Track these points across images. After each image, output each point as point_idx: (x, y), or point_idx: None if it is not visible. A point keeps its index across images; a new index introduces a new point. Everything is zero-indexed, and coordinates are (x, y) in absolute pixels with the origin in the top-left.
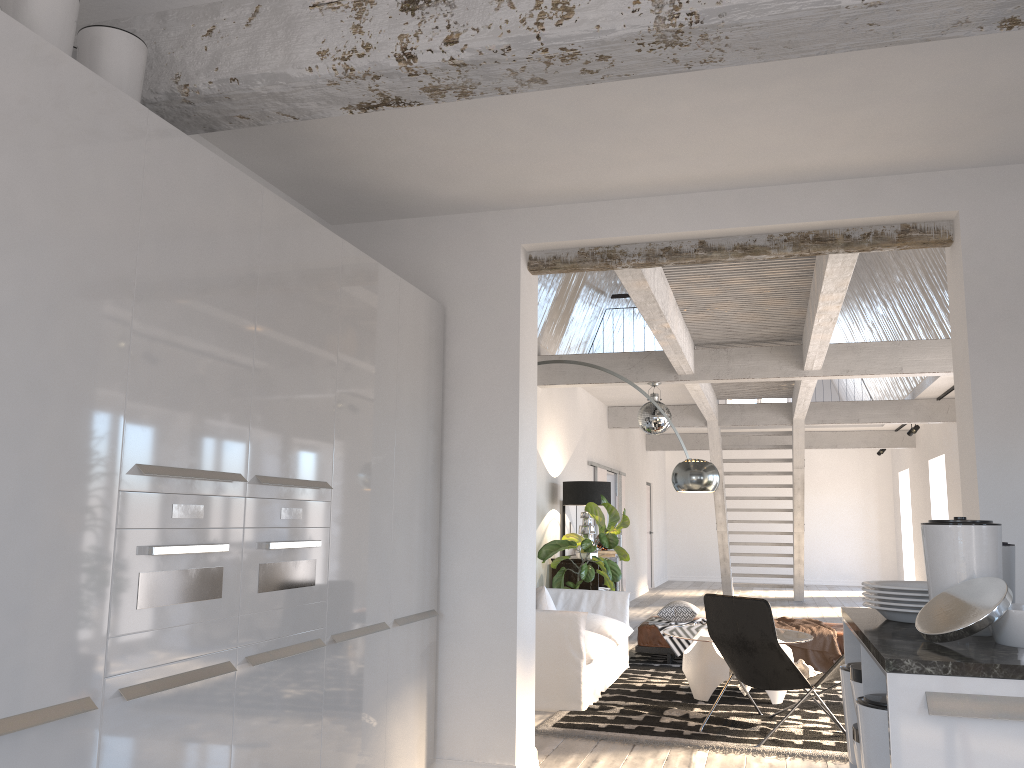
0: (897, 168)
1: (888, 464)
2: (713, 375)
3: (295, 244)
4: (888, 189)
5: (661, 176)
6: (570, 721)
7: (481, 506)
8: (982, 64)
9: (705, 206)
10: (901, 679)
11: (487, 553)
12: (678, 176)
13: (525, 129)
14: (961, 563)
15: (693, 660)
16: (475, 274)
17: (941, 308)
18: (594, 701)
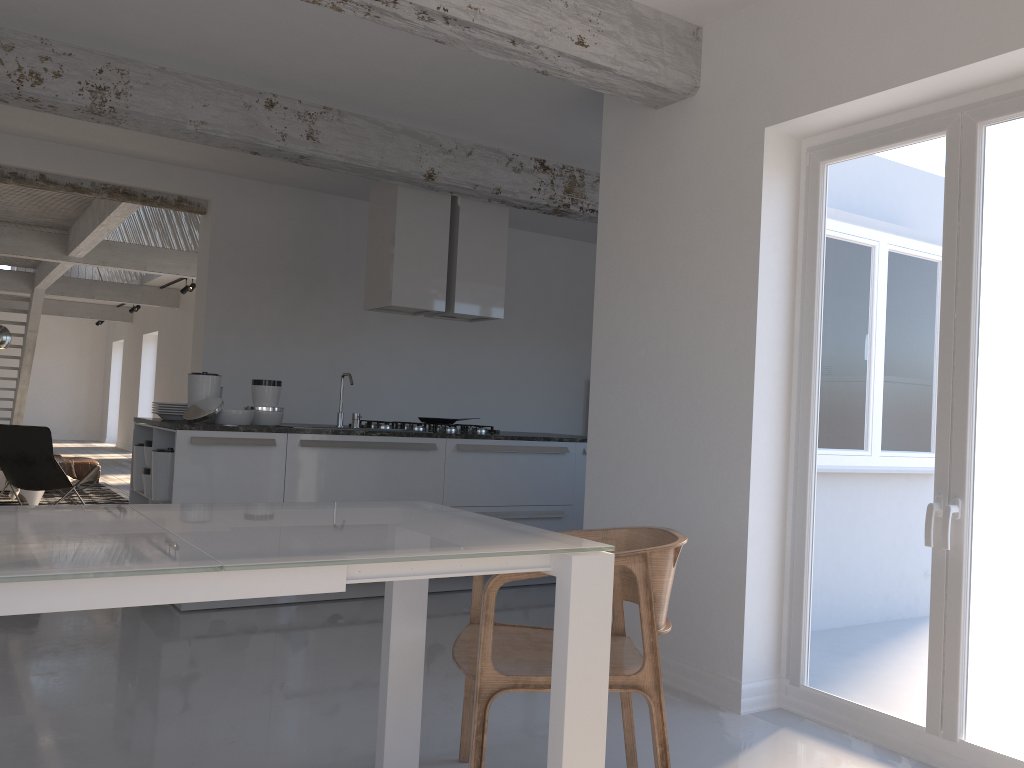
0: (182, 164)
1: (104, 334)
2: None
3: None
4: (174, 174)
5: (24, 127)
6: None
7: None
8: None
9: (50, 152)
10: (182, 432)
11: None
12: (37, 131)
13: None
14: (204, 391)
15: None
16: None
17: (178, 223)
18: None
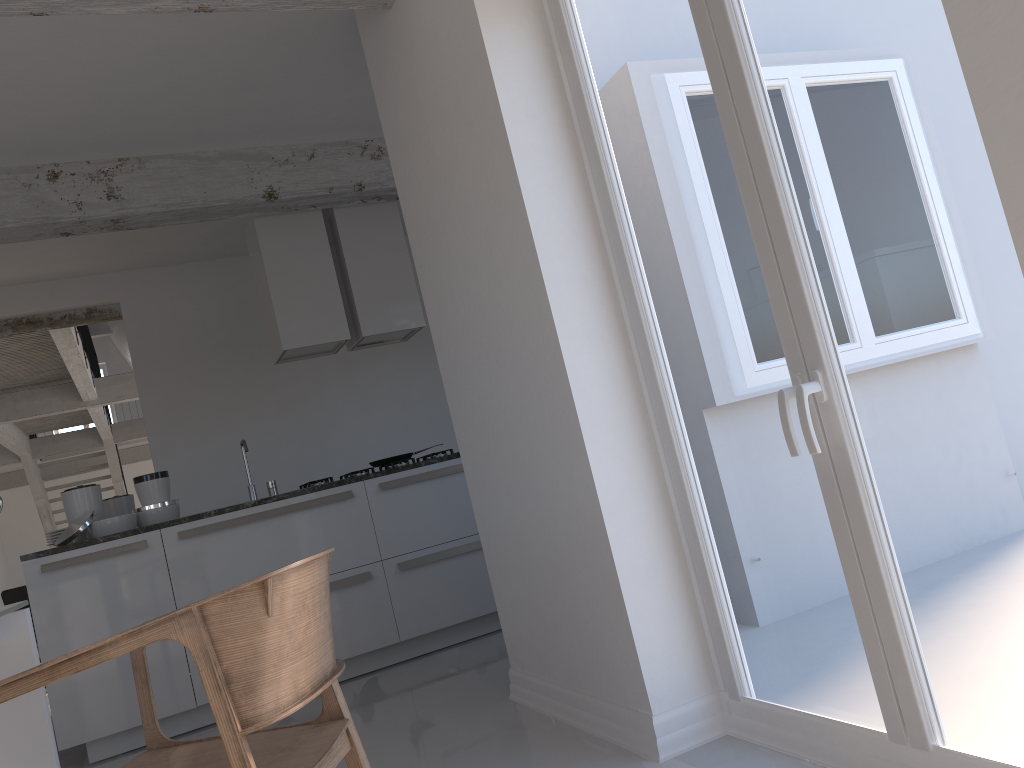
0: (74, 274)
1: None
2: (3, 417)
3: None
4: (72, 287)
5: None
6: None
7: None
8: None
9: None
10: (29, 563)
11: None
12: None
13: None
14: (79, 507)
15: None
16: None
17: None
18: None
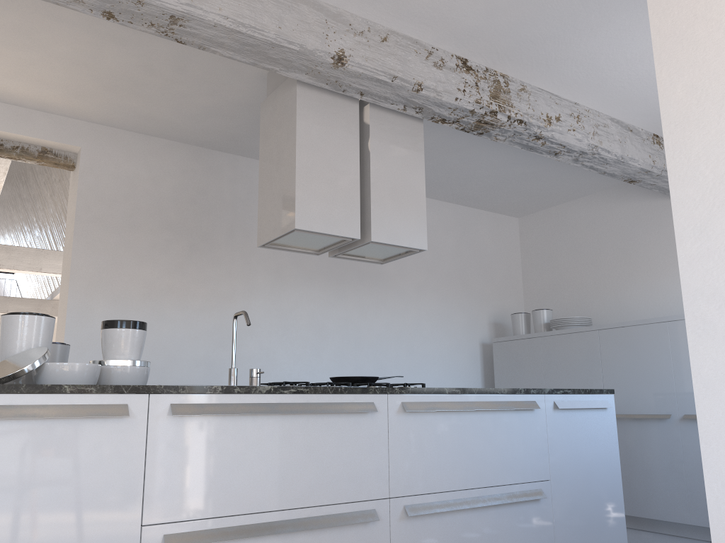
0: (44, 107)
1: None
2: None
3: None
4: (36, 119)
5: None
6: None
7: None
8: (101, 49)
9: None
10: None
11: None
12: None
13: None
14: (23, 340)
15: None
16: None
17: None
18: None
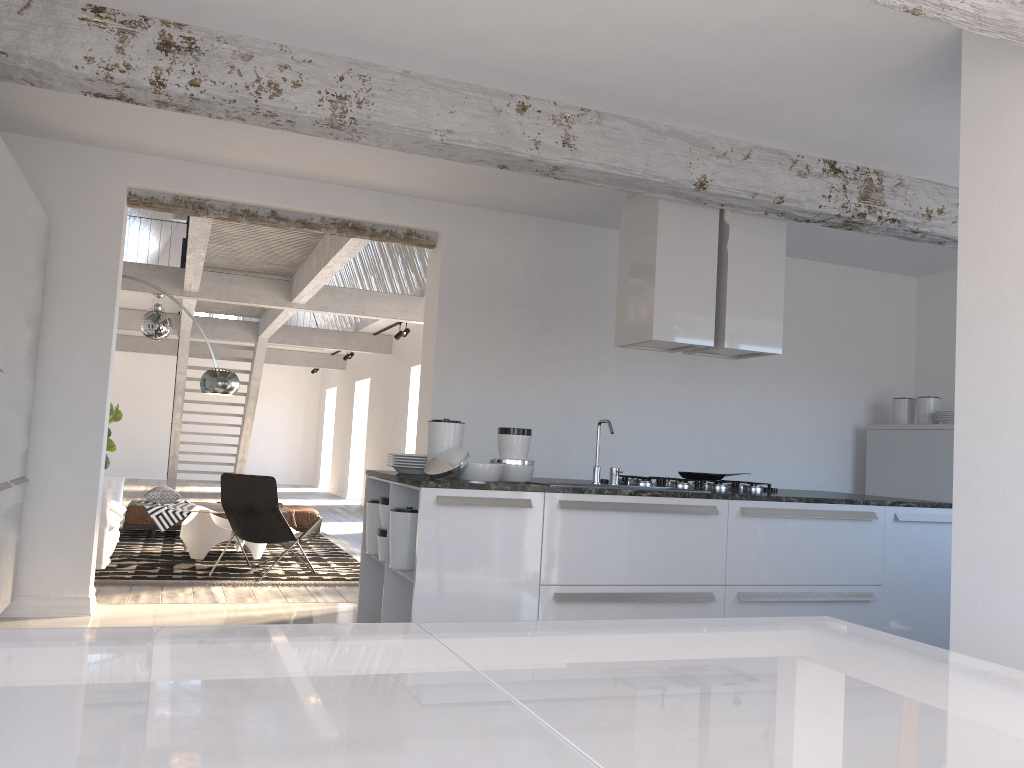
0: (412, 193)
1: (318, 382)
2: (215, 295)
3: (4, 176)
4: (404, 205)
5: (257, 161)
6: (98, 575)
7: (73, 394)
8: None
9: (282, 187)
10: (427, 490)
11: (76, 432)
12: (269, 164)
13: (176, 112)
14: (446, 441)
15: (193, 528)
16: (81, 199)
17: (394, 267)
18: (109, 562)
